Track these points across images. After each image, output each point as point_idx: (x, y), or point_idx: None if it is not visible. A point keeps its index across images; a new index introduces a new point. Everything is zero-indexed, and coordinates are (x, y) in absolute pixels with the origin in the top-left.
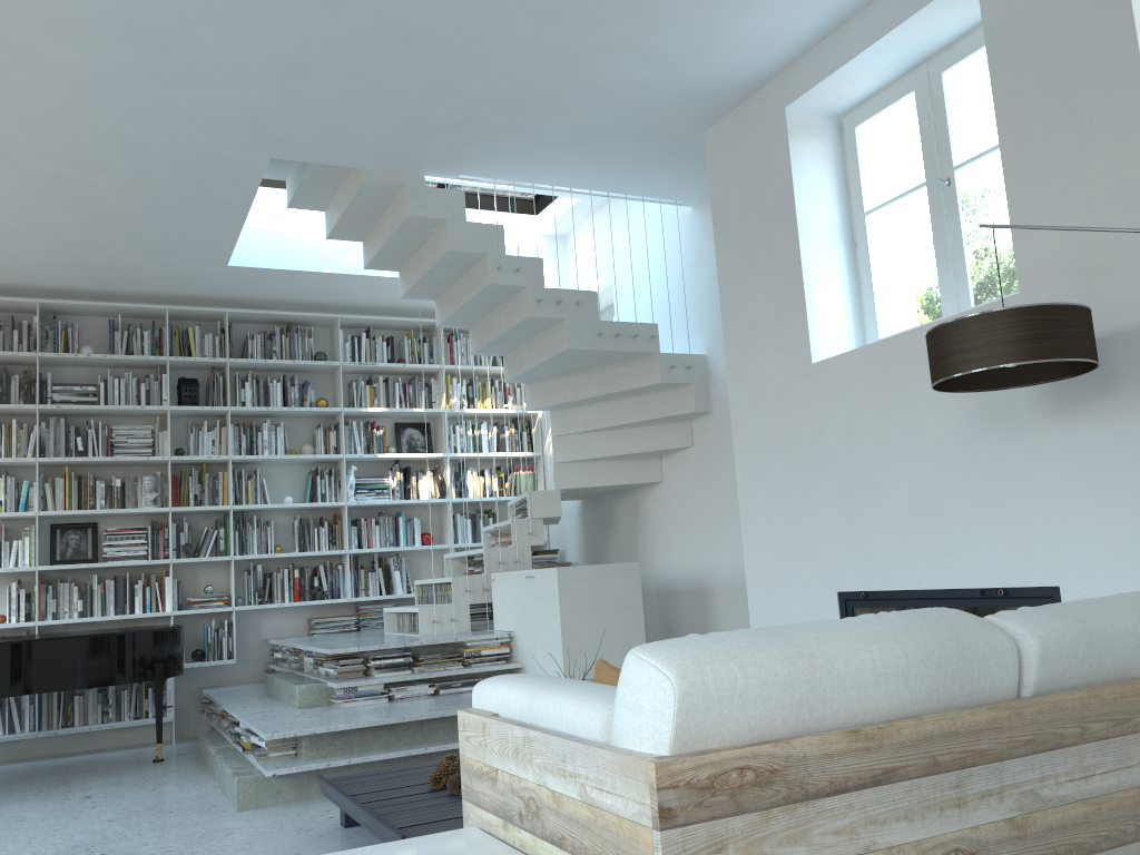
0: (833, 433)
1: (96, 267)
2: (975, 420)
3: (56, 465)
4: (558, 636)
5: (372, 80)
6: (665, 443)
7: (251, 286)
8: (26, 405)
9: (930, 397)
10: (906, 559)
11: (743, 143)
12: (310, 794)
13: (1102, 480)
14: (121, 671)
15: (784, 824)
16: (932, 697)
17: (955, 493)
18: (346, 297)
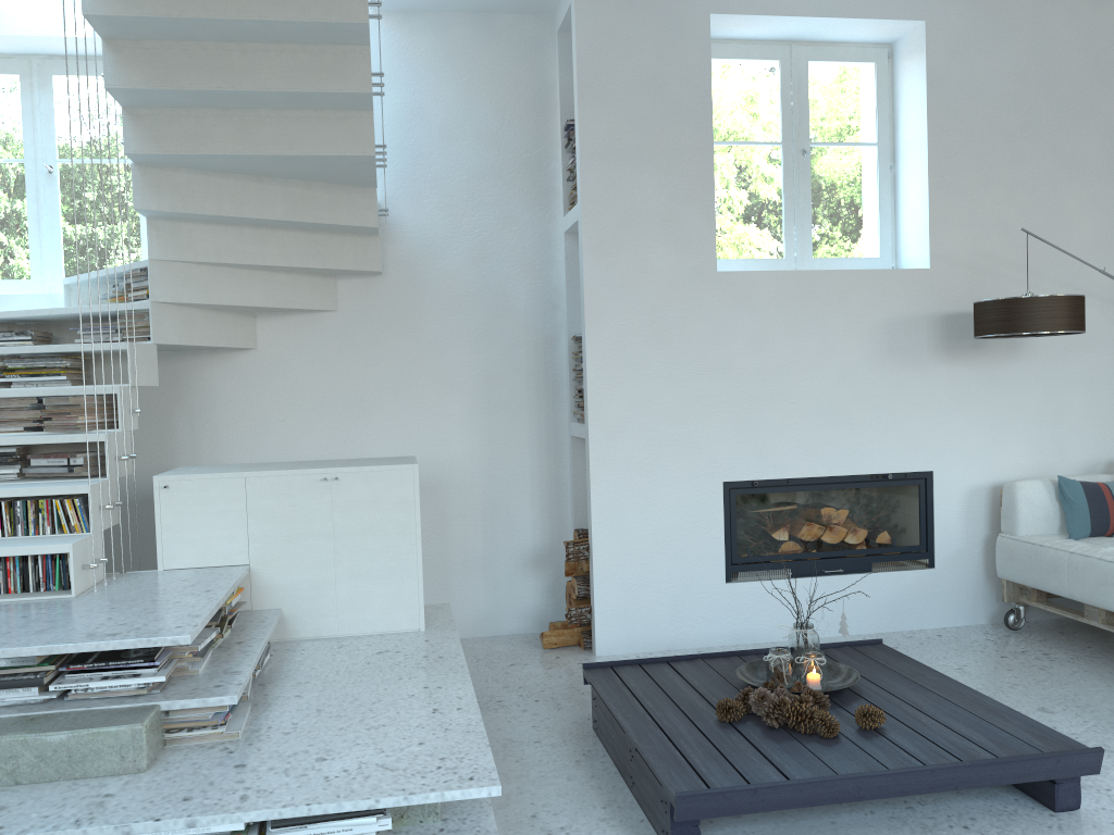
0: (736, 340)
1: None
2: (883, 351)
3: None
4: (410, 558)
5: None
6: (307, 301)
7: None
8: None
9: (845, 327)
10: (806, 453)
11: (641, 16)
12: None
13: (970, 403)
14: None
15: None
16: None
17: (859, 403)
18: None
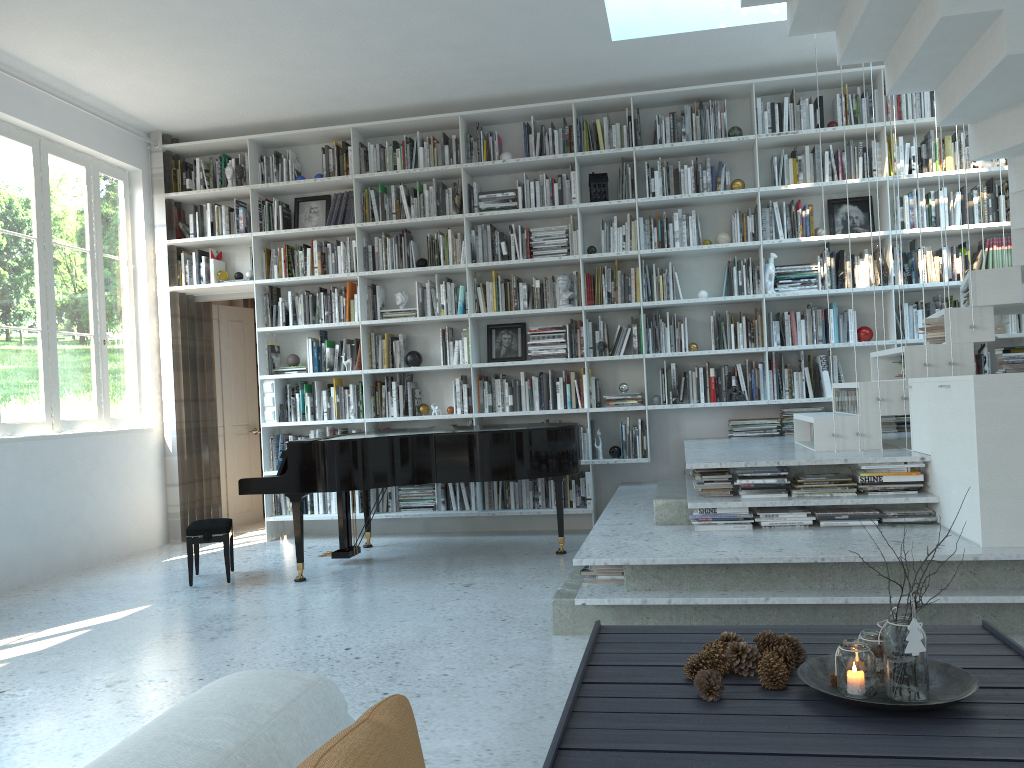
0: None
1: (493, 70)
2: None
3: (487, 270)
4: (974, 470)
5: None
6: None
7: (648, 63)
8: (454, 216)
9: None
10: None
11: None
12: None
13: None
14: (509, 468)
15: None
16: None
17: None
18: (759, 57)
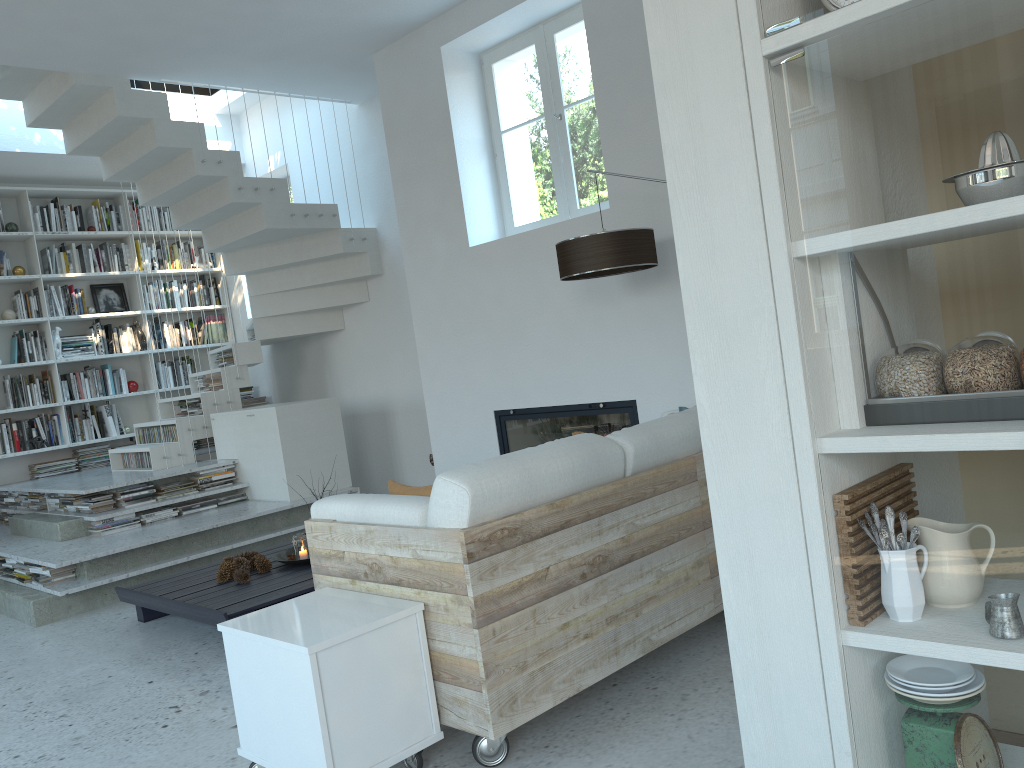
0: (487, 299)
1: None
2: (584, 292)
3: None
4: (280, 459)
5: (96, 10)
6: (346, 299)
7: None
8: None
9: (553, 276)
10: (541, 386)
11: (407, 69)
12: (95, 605)
13: (660, 333)
14: None
15: (522, 553)
16: (585, 482)
17: (572, 341)
18: (33, 171)
